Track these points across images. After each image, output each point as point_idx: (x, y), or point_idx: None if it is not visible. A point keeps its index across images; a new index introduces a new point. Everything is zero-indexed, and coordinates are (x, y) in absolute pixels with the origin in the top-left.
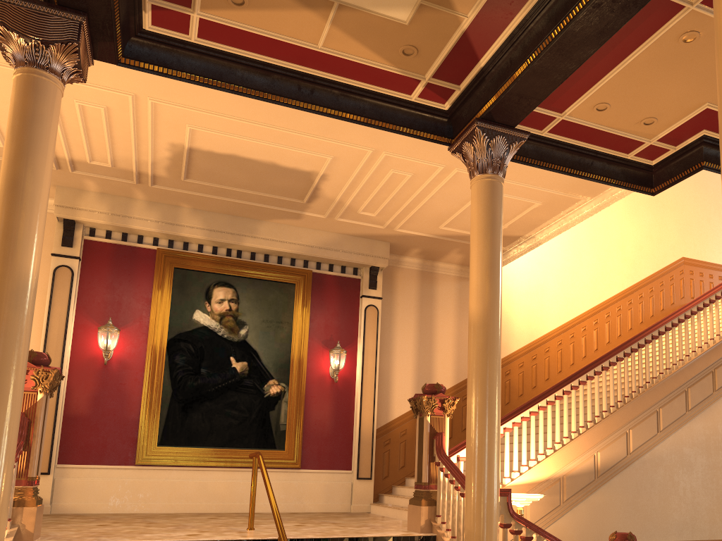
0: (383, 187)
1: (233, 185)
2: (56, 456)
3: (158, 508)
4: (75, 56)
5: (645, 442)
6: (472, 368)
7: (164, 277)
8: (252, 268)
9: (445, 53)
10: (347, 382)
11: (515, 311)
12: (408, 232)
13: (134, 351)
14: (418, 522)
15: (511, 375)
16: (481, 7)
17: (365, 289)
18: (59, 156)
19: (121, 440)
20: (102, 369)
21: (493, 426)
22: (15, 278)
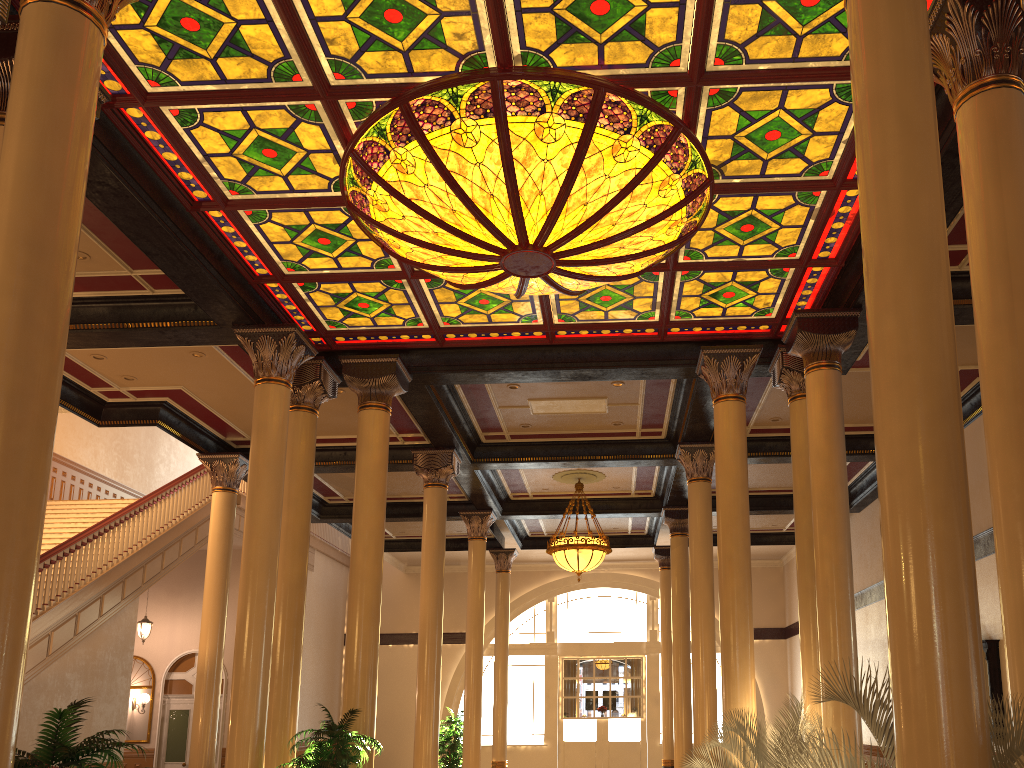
0: None
1: None
2: None
3: None
4: None
5: (34, 666)
6: None
7: None
8: None
9: None
10: None
11: None
12: None
13: None
14: None
15: None
16: None
17: None
18: None
19: None
20: None
21: None
22: None
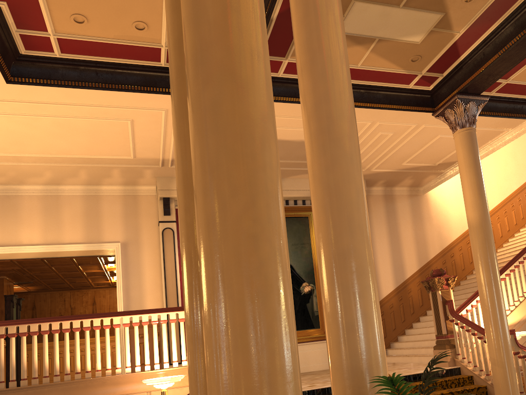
0: (371, 144)
1: None
2: None
3: None
4: None
5: None
6: (477, 255)
7: None
8: None
9: (439, 56)
10: None
11: (450, 212)
12: (380, 171)
13: None
14: (445, 360)
15: (454, 256)
16: (469, 25)
17: None
18: (165, 158)
19: None
20: None
21: (499, 290)
22: None
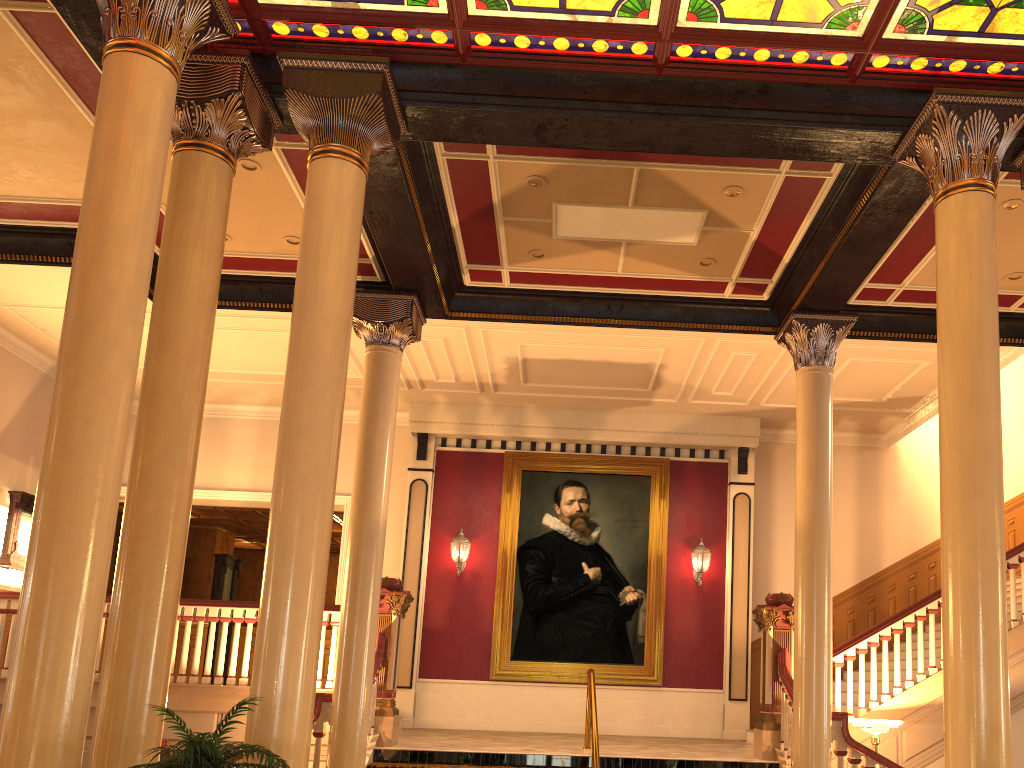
0: (730, 367)
1: (571, 383)
2: (417, 670)
3: (513, 726)
4: (409, 327)
5: None
6: (796, 580)
7: (512, 481)
8: (603, 462)
9: (743, 259)
10: (715, 585)
11: None
12: (777, 406)
13: (485, 561)
14: (760, 747)
15: (937, 568)
16: (763, 221)
17: (733, 475)
18: (410, 378)
19: (475, 654)
20: (456, 581)
21: (819, 643)
22: (369, 524)
